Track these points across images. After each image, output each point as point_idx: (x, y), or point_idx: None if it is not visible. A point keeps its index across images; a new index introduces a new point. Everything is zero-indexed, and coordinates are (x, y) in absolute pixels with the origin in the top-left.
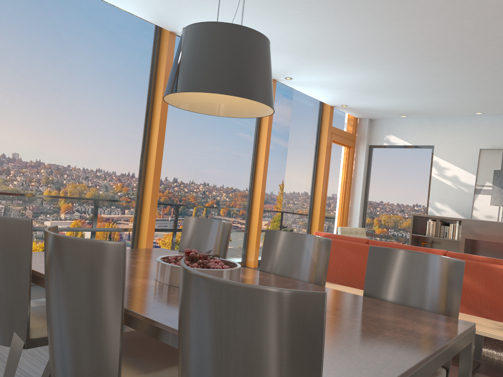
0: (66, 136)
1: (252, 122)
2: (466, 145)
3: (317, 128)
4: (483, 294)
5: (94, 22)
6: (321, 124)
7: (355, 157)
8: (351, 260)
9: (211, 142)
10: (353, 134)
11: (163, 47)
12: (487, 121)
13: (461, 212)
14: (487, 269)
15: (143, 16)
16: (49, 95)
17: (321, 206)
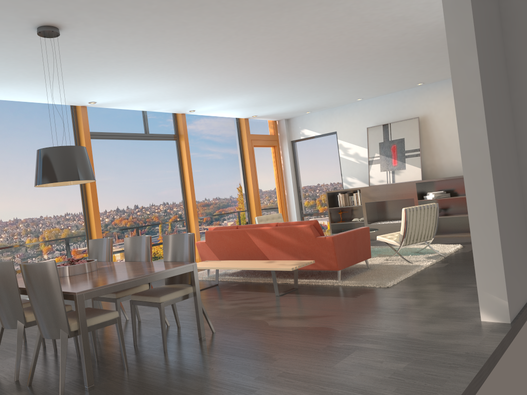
0: (20, 201)
1: (173, 151)
2: (358, 126)
3: (238, 139)
4: (298, 245)
5: (21, 117)
6: (241, 135)
7: (281, 153)
8: (230, 242)
9: (139, 176)
10: (275, 135)
11: (79, 118)
12: (368, 103)
13: (366, 181)
14: (295, 229)
15: (56, 103)
16: (1, 177)
17: (256, 201)
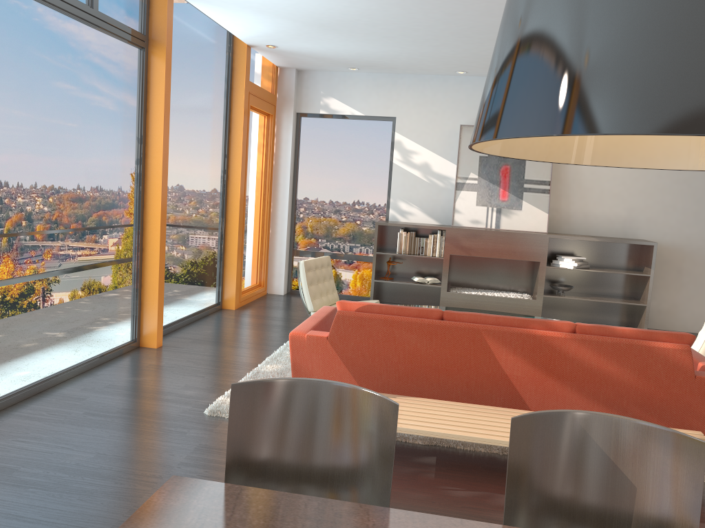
0: None
1: (134, 74)
2: (440, 118)
3: (226, 84)
4: (633, 386)
5: None
6: (233, 77)
7: (276, 132)
8: (416, 349)
9: (65, 118)
10: (274, 94)
11: None
12: (467, 84)
13: (435, 215)
14: (644, 350)
15: None
16: None
17: (241, 218)
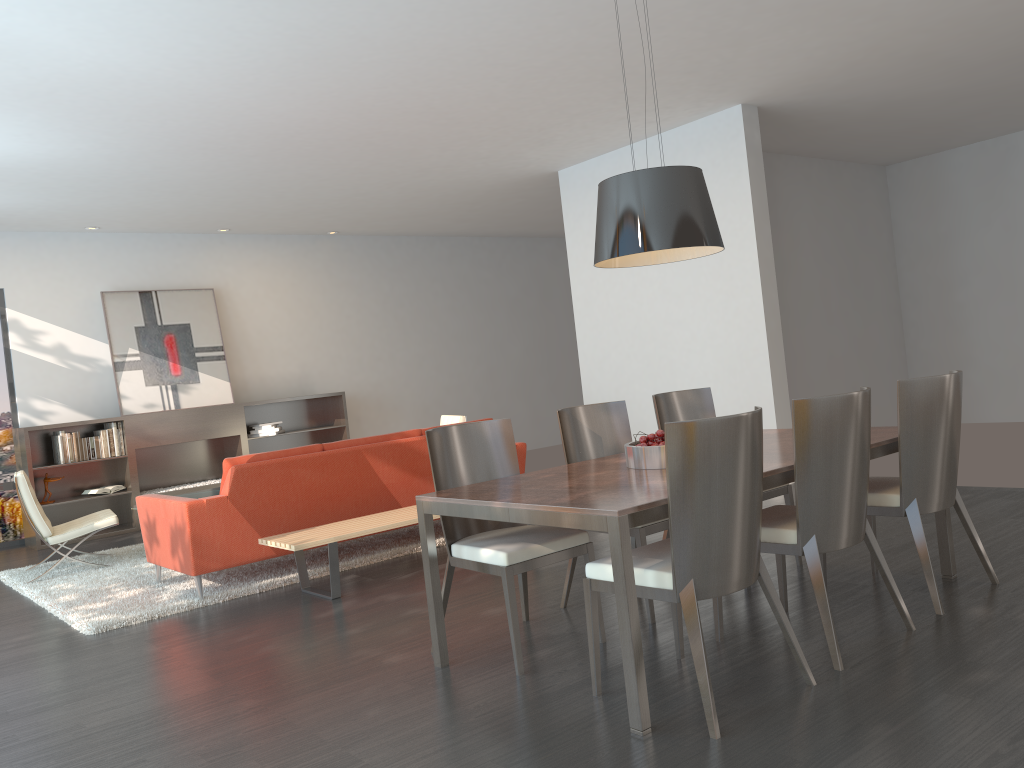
0: None
1: None
2: (69, 286)
3: None
4: None
5: None
6: None
7: None
8: (311, 484)
9: None
10: None
11: None
12: (97, 242)
13: (86, 409)
14: None
15: None
16: None
17: None
